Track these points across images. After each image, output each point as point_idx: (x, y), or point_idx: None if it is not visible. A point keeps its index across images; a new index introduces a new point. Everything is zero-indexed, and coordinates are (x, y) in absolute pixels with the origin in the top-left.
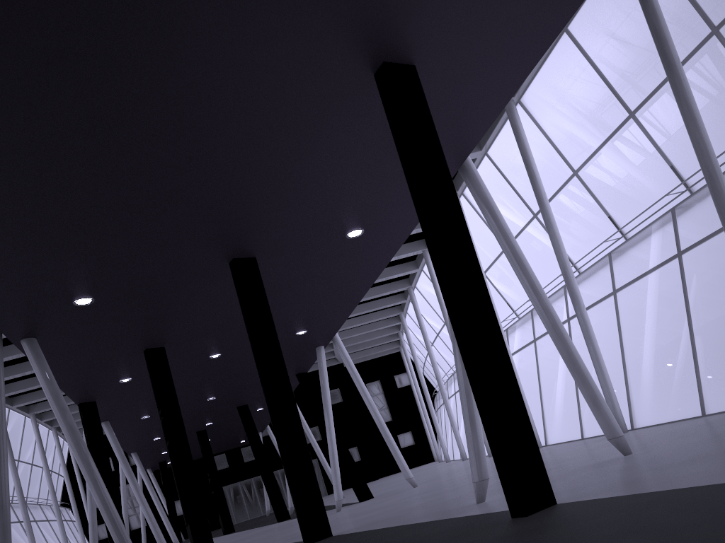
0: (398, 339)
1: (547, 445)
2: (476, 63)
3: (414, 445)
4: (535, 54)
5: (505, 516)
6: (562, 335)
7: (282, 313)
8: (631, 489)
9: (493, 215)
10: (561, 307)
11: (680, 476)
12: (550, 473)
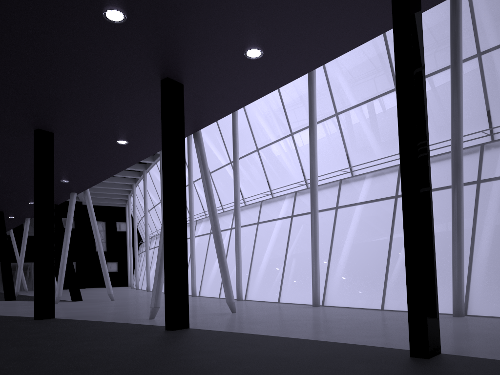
0: (127, 199)
1: (199, 296)
2: (214, 95)
3: (117, 272)
4: (244, 102)
5: (162, 328)
6: (220, 242)
7: (56, 167)
8: (224, 329)
9: (203, 166)
10: (231, 218)
11: (246, 328)
12: (193, 312)
